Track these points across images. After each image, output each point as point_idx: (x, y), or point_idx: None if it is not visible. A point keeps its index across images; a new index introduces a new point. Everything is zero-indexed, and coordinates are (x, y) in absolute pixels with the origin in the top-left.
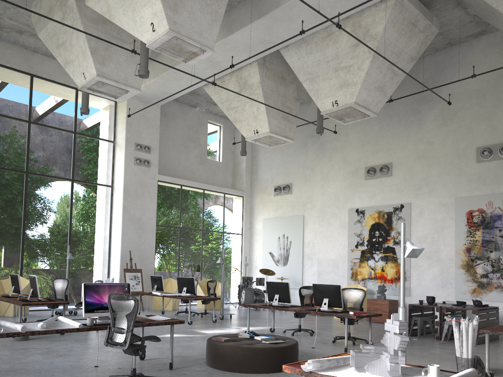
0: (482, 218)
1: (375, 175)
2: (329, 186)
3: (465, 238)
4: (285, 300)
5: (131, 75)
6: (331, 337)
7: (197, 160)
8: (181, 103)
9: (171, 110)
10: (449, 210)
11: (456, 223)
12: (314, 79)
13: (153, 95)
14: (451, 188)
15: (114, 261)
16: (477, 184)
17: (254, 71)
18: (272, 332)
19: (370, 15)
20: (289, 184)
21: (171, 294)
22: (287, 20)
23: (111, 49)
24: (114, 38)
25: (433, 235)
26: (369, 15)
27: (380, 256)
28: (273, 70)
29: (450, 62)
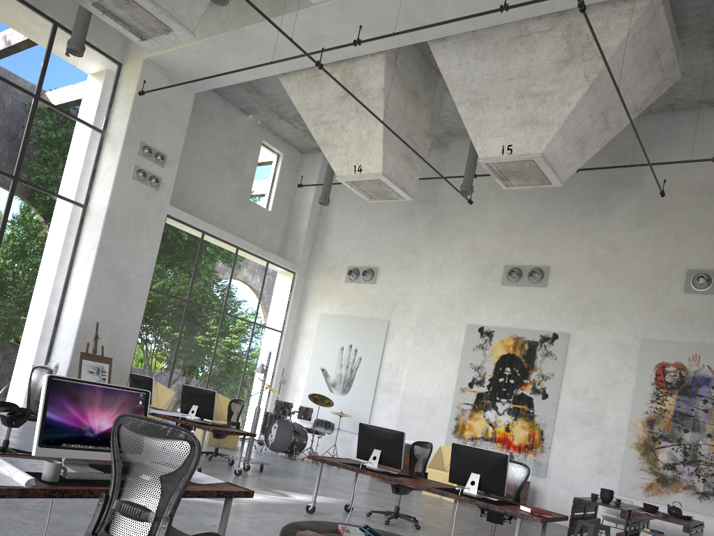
0: (680, 378)
1: (519, 280)
2: (442, 284)
3: (649, 404)
4: (391, 462)
5: (183, 2)
6: None
7: (234, 198)
8: (227, 101)
9: (208, 107)
10: (629, 356)
11: (638, 378)
12: (479, 103)
13: (190, 72)
14: (638, 324)
15: (64, 336)
16: (680, 325)
17: (377, 69)
18: (349, 511)
19: (600, 18)
20: (374, 268)
21: (165, 413)
22: None
23: None
24: None
25: (598, 390)
26: (599, 18)
27: (507, 408)
28: (405, 77)
29: (666, 134)
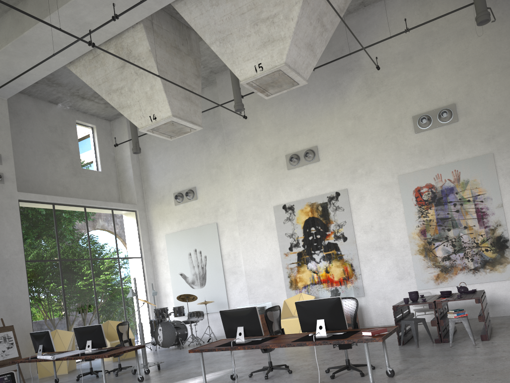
0: (432, 194)
1: (299, 163)
2: (245, 183)
3: (418, 220)
4: (254, 333)
5: None
6: (319, 370)
7: (69, 171)
8: (36, 98)
9: (23, 107)
10: (393, 191)
11: (404, 204)
12: (226, 39)
13: None
14: (391, 166)
15: None
16: (420, 157)
17: (140, 36)
18: (235, 379)
19: None
20: (192, 188)
21: (68, 354)
22: None
23: None
24: None
25: (380, 222)
26: None
27: (322, 256)
28: (164, 37)
29: (365, 24)
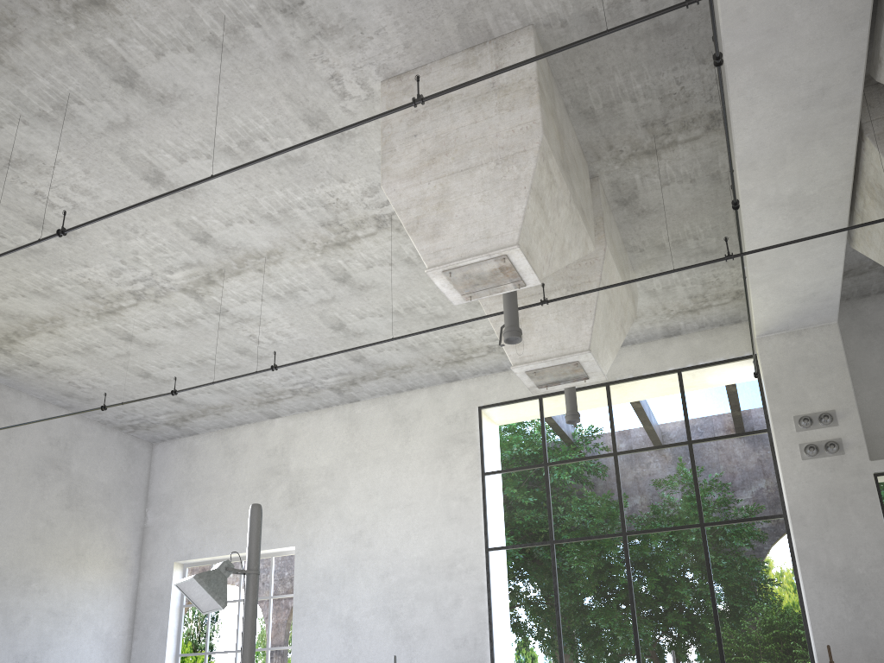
0: None
1: None
2: None
3: None
4: None
5: (569, 335)
6: None
7: None
8: None
9: None
10: None
11: None
12: None
13: (796, 314)
14: None
15: None
16: None
17: (875, 157)
18: None
19: None
20: None
21: None
22: (776, 39)
23: (529, 315)
24: (532, 296)
25: None
26: None
27: None
28: None
29: None
